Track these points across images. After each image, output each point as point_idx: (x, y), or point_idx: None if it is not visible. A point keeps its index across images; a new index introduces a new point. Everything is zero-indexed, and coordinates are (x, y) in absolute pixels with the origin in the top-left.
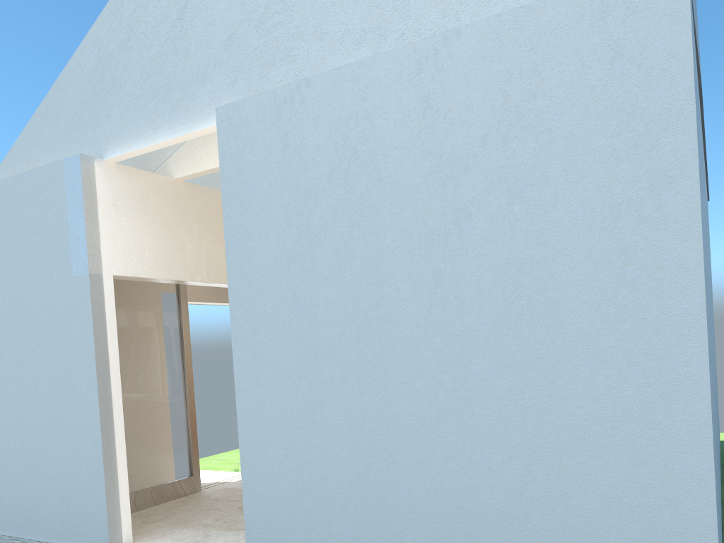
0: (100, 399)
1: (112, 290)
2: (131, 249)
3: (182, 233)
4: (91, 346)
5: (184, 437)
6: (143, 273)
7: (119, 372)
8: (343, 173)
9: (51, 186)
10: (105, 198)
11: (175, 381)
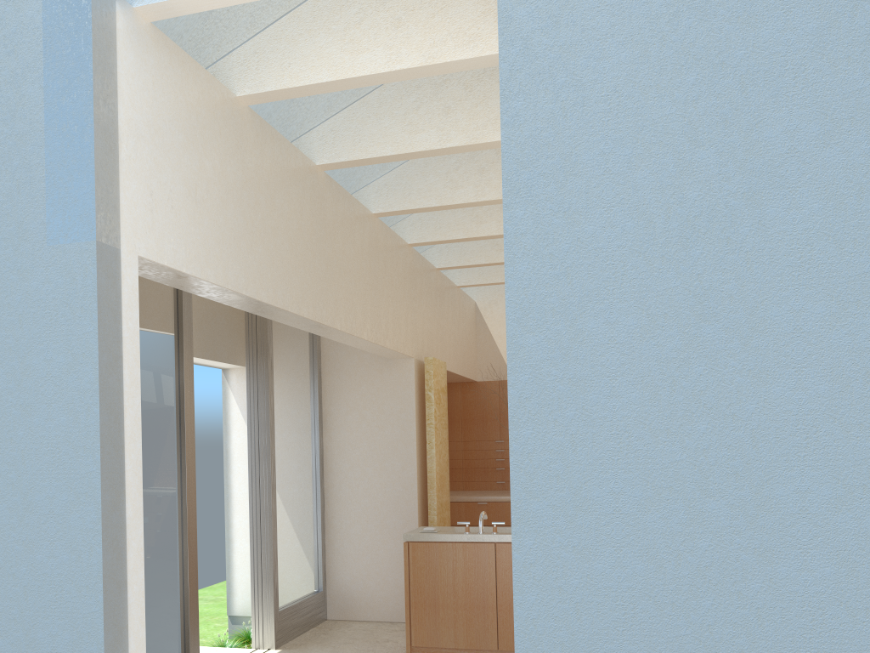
0: (105, 528)
1: (135, 289)
2: (169, 211)
3: (243, 204)
4: (90, 406)
5: (177, 594)
6: (187, 266)
7: (141, 470)
8: (859, 33)
9: (1, 42)
10: (131, 88)
11: (168, 490)
